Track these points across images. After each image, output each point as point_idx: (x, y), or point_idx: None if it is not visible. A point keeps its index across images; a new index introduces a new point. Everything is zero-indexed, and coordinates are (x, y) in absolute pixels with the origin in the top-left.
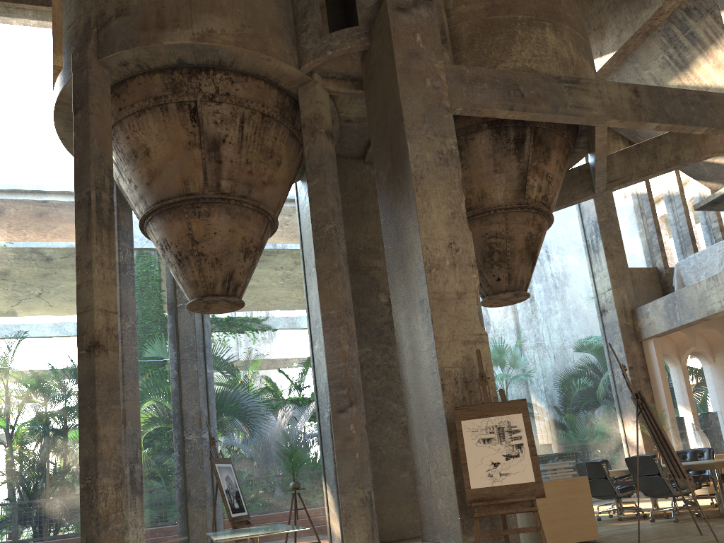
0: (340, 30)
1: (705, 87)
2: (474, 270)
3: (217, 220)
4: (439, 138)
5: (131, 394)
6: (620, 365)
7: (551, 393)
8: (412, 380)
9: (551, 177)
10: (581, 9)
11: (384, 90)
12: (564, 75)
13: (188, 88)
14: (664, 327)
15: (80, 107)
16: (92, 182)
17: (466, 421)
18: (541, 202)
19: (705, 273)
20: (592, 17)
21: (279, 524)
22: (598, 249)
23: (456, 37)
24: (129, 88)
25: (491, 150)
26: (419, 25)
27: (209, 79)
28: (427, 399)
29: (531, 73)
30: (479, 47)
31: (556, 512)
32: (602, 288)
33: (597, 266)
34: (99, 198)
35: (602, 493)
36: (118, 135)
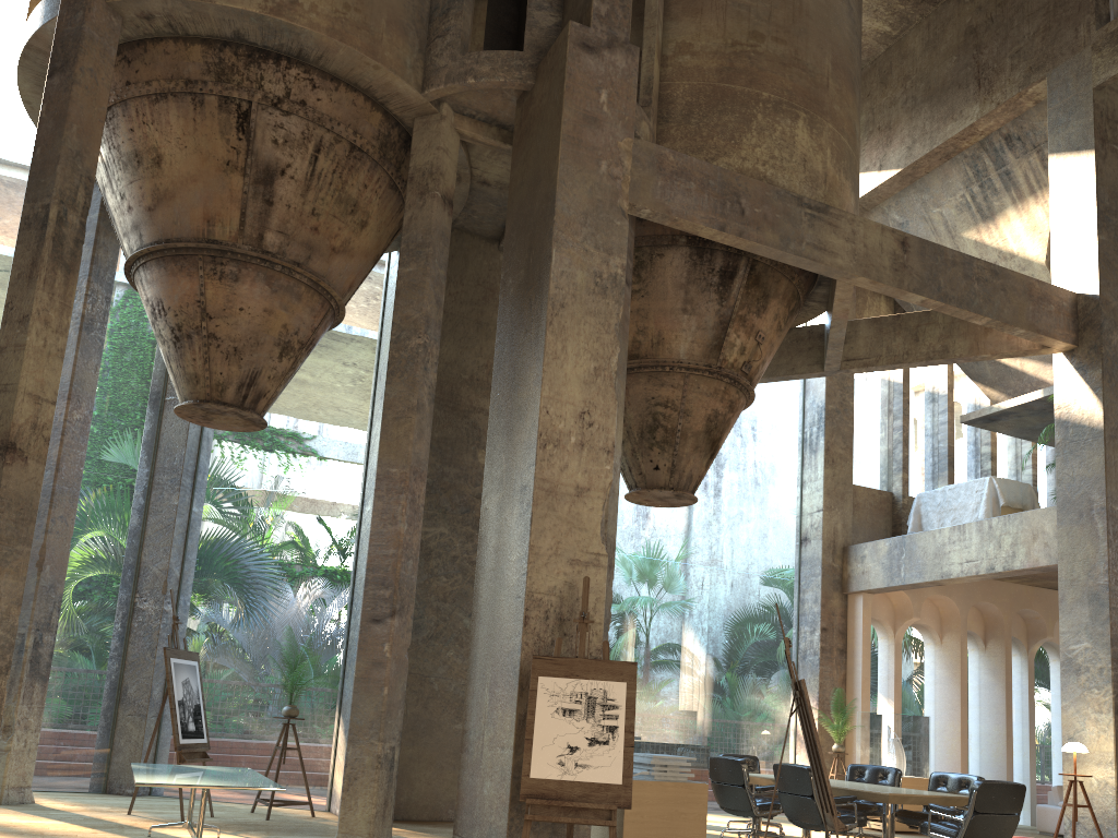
0: (494, 51)
1: (1010, 253)
2: (609, 458)
3: (248, 290)
4: (601, 253)
5: (61, 523)
6: (784, 638)
7: (723, 631)
8: (488, 598)
9: (763, 337)
10: (857, 103)
11: (538, 160)
12: (809, 196)
13: (242, 78)
14: (882, 581)
15: (60, 68)
16: (57, 191)
17: (547, 678)
18: (740, 370)
19: (952, 518)
20: (881, 110)
21: (248, 771)
22: (817, 448)
23: (668, 100)
24: (149, 54)
25: (683, 279)
26: (609, 77)
27: (278, 73)
28: (501, 632)
29: (762, 183)
30: (697, 123)
31: (653, 827)
32: (810, 506)
33: (811, 472)
34: (62, 219)
35: (734, 807)
36: (117, 122)
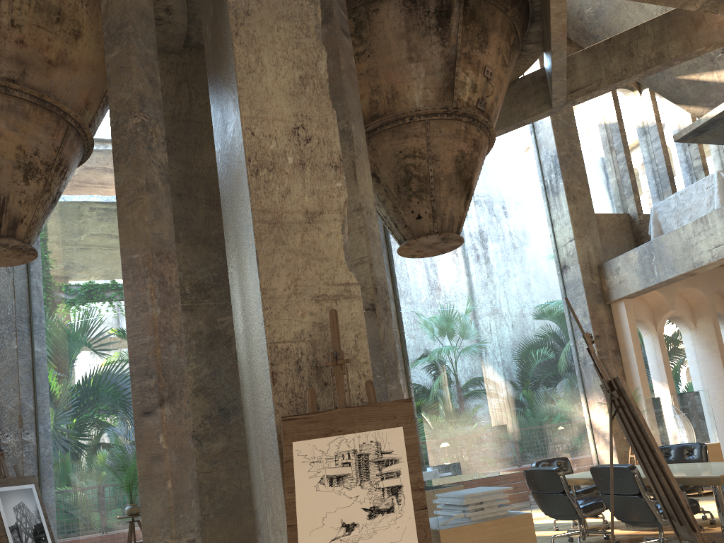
0: None
1: None
2: (338, 175)
3: None
4: None
5: None
6: (583, 335)
7: (514, 363)
8: (246, 364)
9: (491, 73)
10: None
11: None
12: None
13: None
14: (639, 285)
15: None
16: None
17: (303, 442)
18: (476, 108)
19: (689, 217)
20: None
21: None
22: (558, 190)
23: None
24: None
25: (403, 28)
26: None
27: None
28: (259, 397)
29: None
30: None
31: None
32: (563, 238)
33: (557, 211)
34: None
35: (559, 513)
36: None
